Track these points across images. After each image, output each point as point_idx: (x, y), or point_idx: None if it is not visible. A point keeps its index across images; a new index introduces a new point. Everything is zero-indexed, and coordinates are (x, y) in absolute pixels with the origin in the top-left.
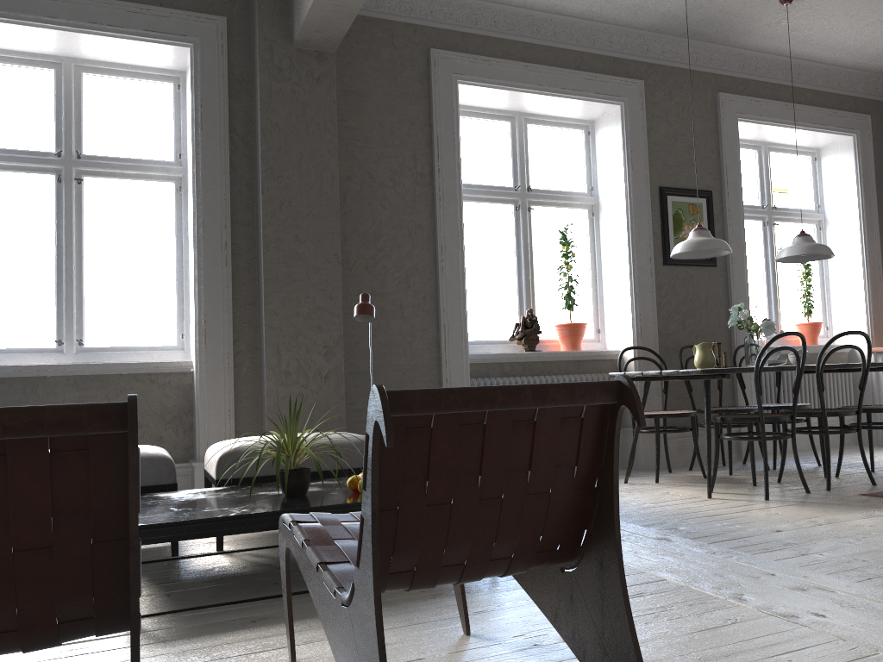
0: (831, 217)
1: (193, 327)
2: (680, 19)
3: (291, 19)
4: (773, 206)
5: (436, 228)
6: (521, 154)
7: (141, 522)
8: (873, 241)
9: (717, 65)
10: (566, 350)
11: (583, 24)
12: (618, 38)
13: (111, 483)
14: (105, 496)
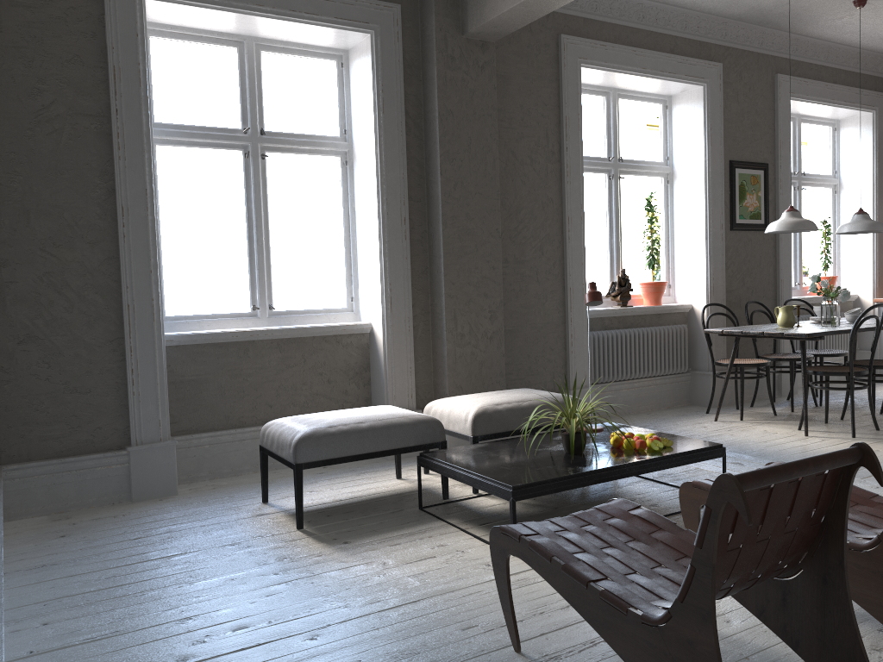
0: (846, 183)
1: (376, 294)
2: (764, 12)
3: (460, 10)
4: (801, 172)
5: (564, 202)
6: (614, 127)
7: (515, 482)
8: (882, 206)
9: (777, 48)
10: (650, 305)
11: (681, 12)
12: (705, 24)
13: (828, 491)
14: (824, 499)
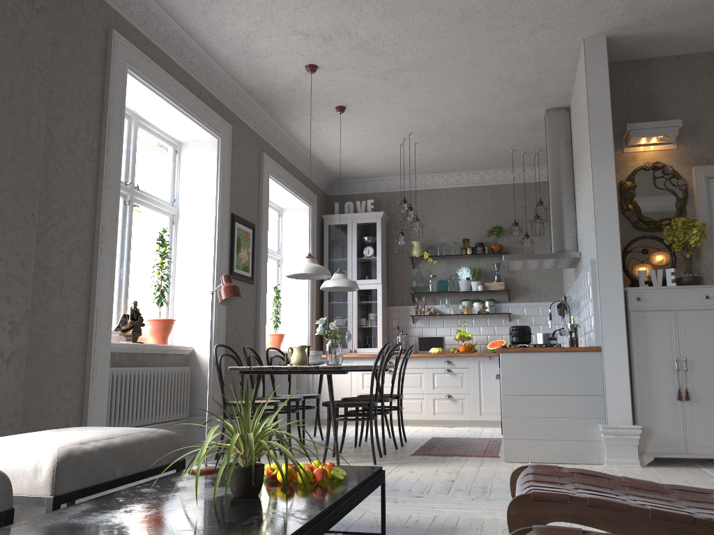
0: (287, 259)
1: None
2: (273, 92)
3: None
4: None
5: (100, 208)
6: (134, 153)
7: None
8: (314, 281)
9: (263, 131)
10: (157, 343)
11: (211, 64)
12: (224, 86)
13: None
14: None
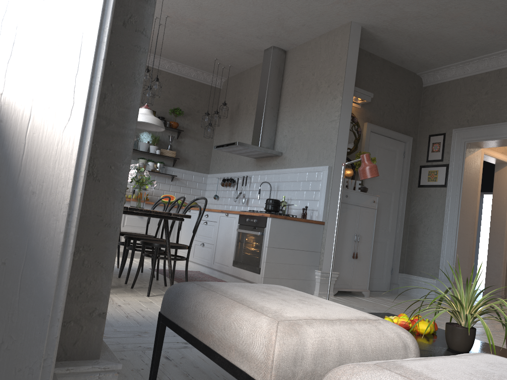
0: None
1: None
2: None
3: None
4: None
5: None
6: None
7: None
8: None
9: None
10: None
11: None
12: None
13: None
14: None
